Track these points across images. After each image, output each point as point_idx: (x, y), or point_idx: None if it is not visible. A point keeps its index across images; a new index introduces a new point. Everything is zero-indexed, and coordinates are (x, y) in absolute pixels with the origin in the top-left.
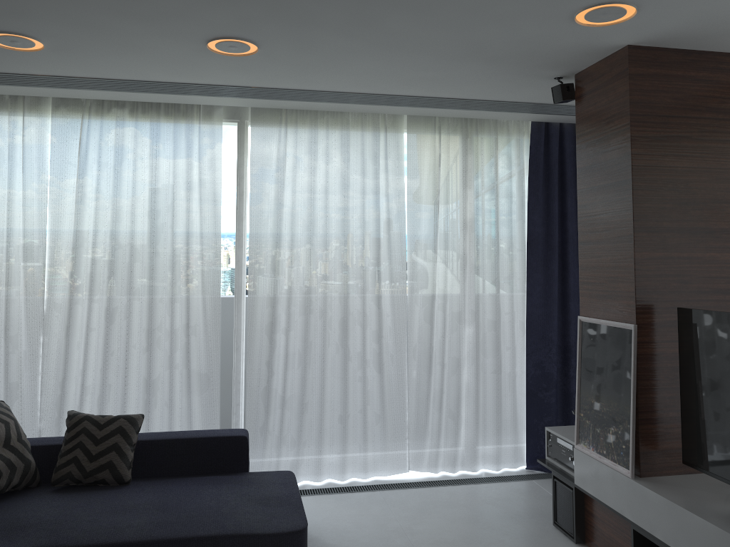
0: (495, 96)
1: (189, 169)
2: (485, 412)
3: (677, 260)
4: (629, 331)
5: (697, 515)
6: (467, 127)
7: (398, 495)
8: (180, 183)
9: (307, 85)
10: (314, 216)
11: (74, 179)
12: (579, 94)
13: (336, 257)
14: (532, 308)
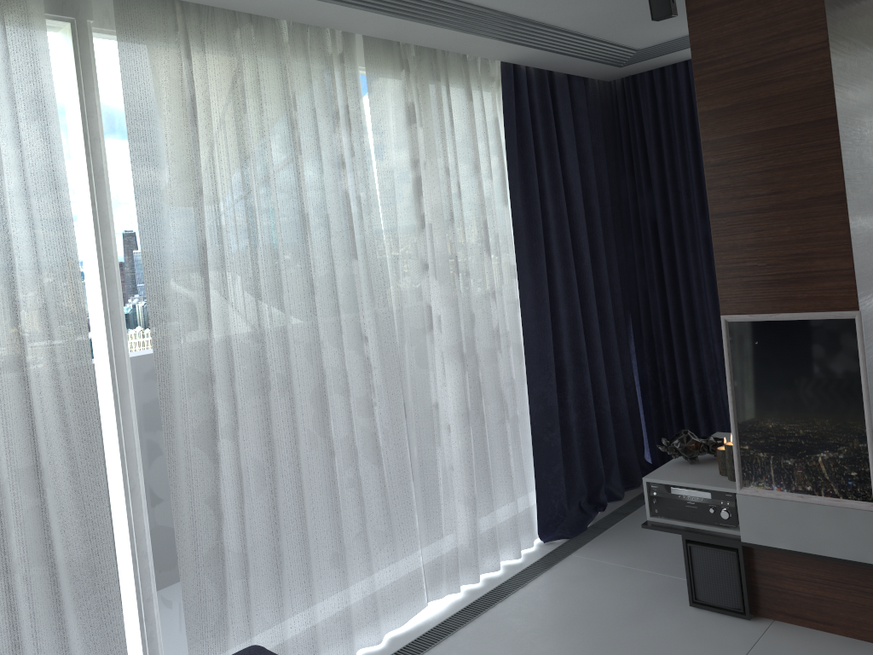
0: (537, 9)
1: None
2: (494, 482)
3: (866, 223)
4: (847, 321)
5: None
6: (437, 63)
7: (459, 649)
8: None
9: None
10: (255, 209)
11: None
12: (698, 6)
13: (291, 282)
14: (527, 322)
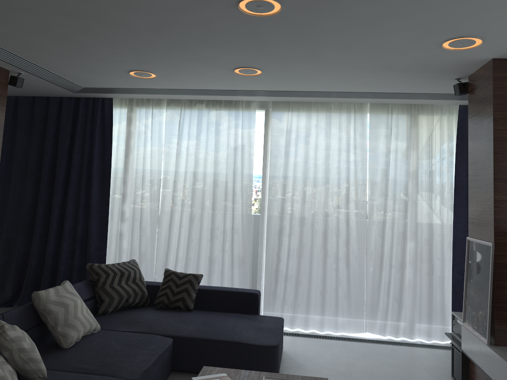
0: (421, 90)
1: (236, 137)
2: (421, 300)
3: None
4: (490, 247)
5: None
6: (411, 109)
7: (353, 344)
8: (231, 145)
9: (298, 88)
10: (308, 166)
11: (176, 143)
12: (470, 89)
13: (321, 192)
14: (457, 232)
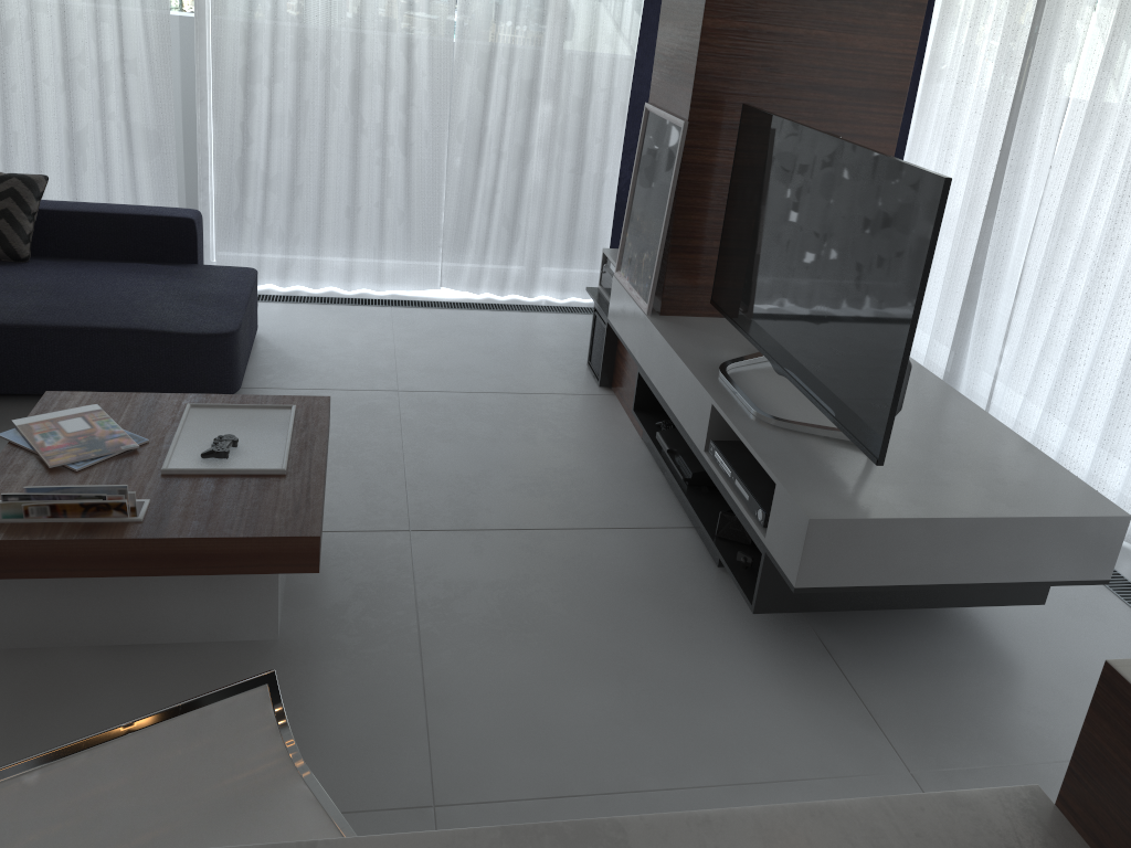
0: None
1: None
2: (555, 224)
3: (766, 36)
4: (681, 130)
5: (682, 359)
6: None
7: (412, 314)
8: None
9: None
10: None
11: None
12: None
13: None
14: (641, 86)
